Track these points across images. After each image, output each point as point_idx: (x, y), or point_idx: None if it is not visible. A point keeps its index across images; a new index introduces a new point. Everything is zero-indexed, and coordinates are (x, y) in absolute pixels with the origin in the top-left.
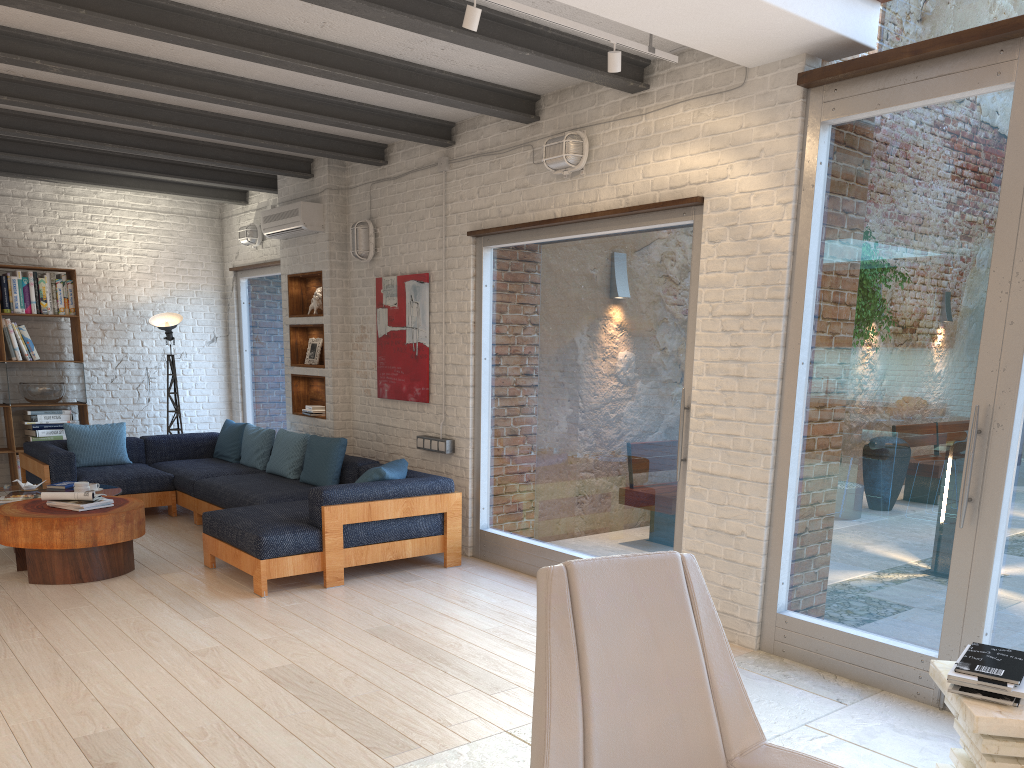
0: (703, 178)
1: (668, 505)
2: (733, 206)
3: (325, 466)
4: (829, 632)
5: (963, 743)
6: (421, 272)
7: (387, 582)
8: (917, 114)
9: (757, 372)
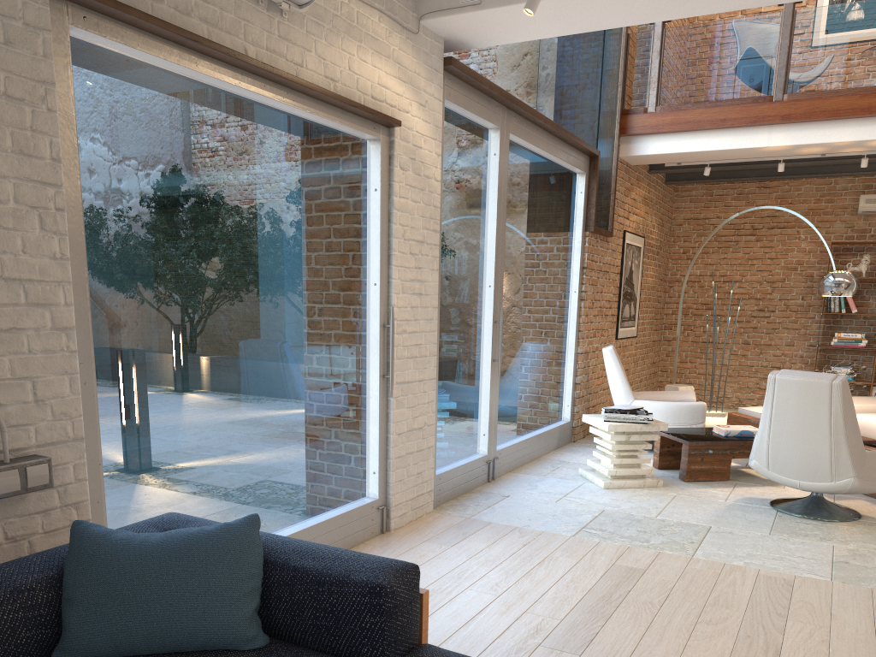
0: (395, 103)
1: (359, 427)
2: (413, 141)
3: None
4: (456, 470)
5: (617, 452)
6: None
7: None
8: (466, 121)
9: (429, 290)
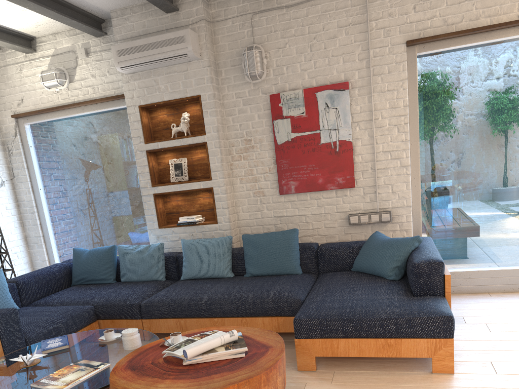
0: None
1: None
2: None
3: (289, 255)
4: None
5: None
6: (335, 82)
7: (457, 327)
8: None
9: None
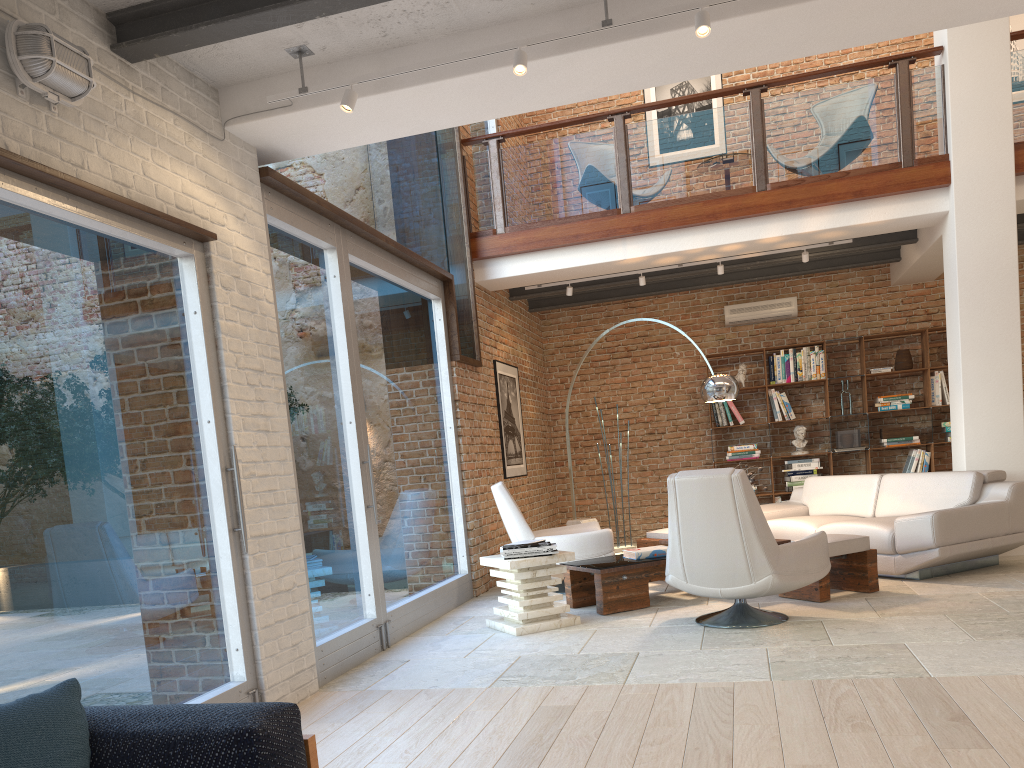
0: (206, 214)
1: (211, 595)
2: (234, 258)
3: None
4: (341, 639)
5: (525, 593)
6: None
7: None
8: (295, 239)
9: (277, 426)
